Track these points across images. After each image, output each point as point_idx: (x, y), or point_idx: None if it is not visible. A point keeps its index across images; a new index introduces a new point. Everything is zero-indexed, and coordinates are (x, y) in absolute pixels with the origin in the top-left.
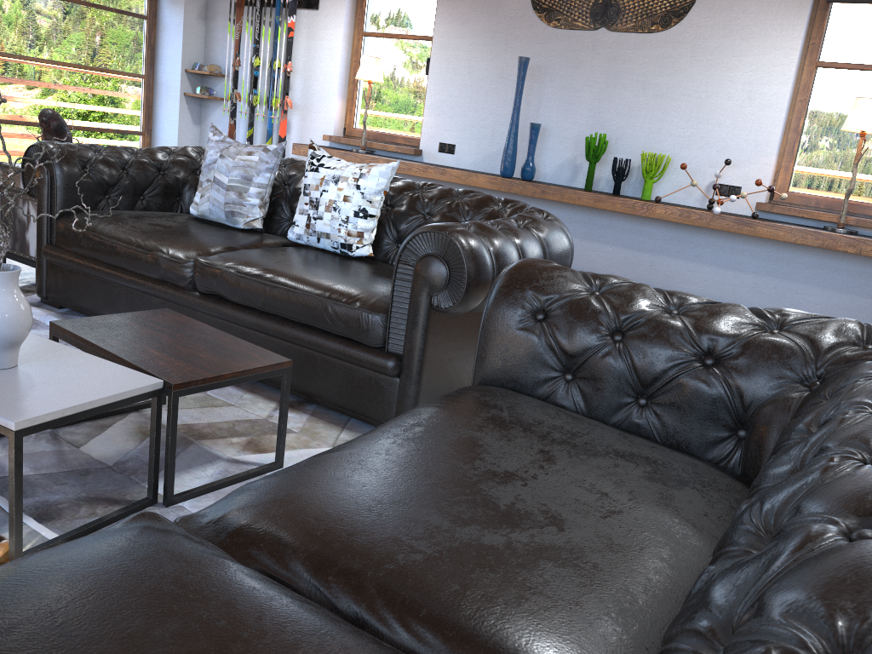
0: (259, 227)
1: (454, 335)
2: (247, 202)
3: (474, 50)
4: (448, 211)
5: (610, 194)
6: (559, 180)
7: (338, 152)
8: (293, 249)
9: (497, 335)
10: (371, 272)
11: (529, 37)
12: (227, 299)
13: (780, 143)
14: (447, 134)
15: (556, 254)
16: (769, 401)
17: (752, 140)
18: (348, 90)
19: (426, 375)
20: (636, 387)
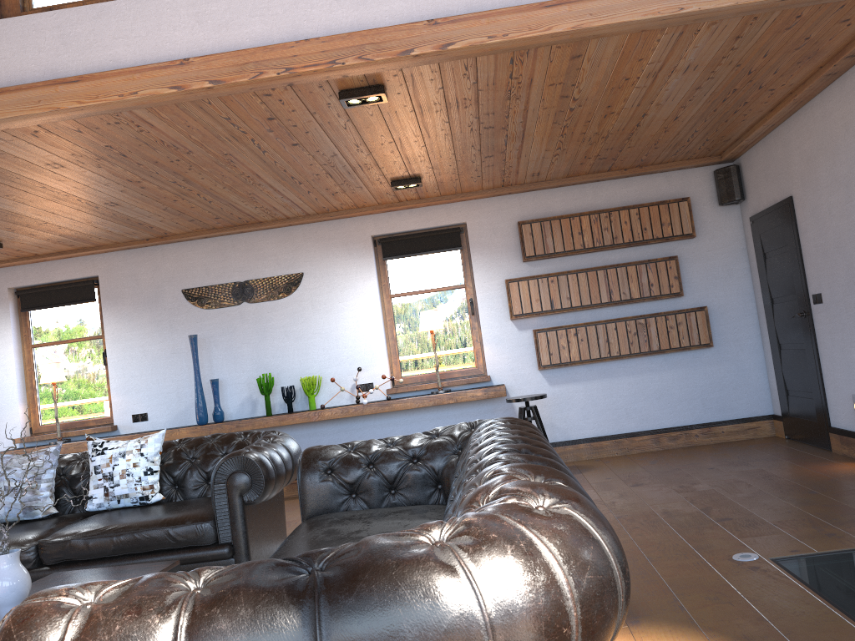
0: (56, 512)
1: (257, 519)
2: (41, 495)
3: (145, 337)
4: (208, 451)
5: (288, 413)
6: (243, 414)
7: (39, 448)
8: (102, 513)
9: (310, 489)
10: (177, 505)
11: (189, 319)
12: (75, 561)
13: (386, 348)
14: (137, 406)
15: (295, 452)
16: (445, 466)
17: (369, 351)
18: (27, 395)
19: (251, 548)
20: (388, 485)
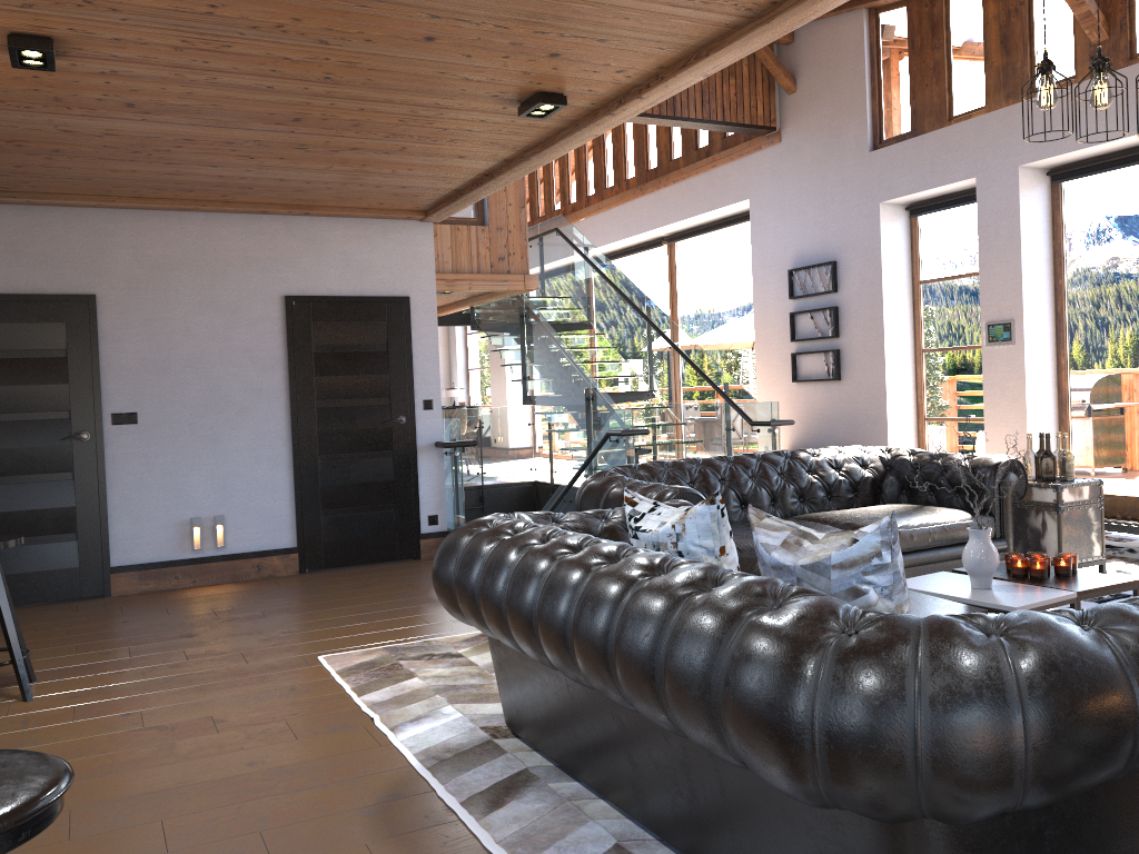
0: None
1: None
2: None
3: None
4: None
5: None
6: None
7: None
8: None
9: None
10: None
11: None
12: None
13: None
14: None
15: None
16: None
17: None
18: None
19: None
20: None
